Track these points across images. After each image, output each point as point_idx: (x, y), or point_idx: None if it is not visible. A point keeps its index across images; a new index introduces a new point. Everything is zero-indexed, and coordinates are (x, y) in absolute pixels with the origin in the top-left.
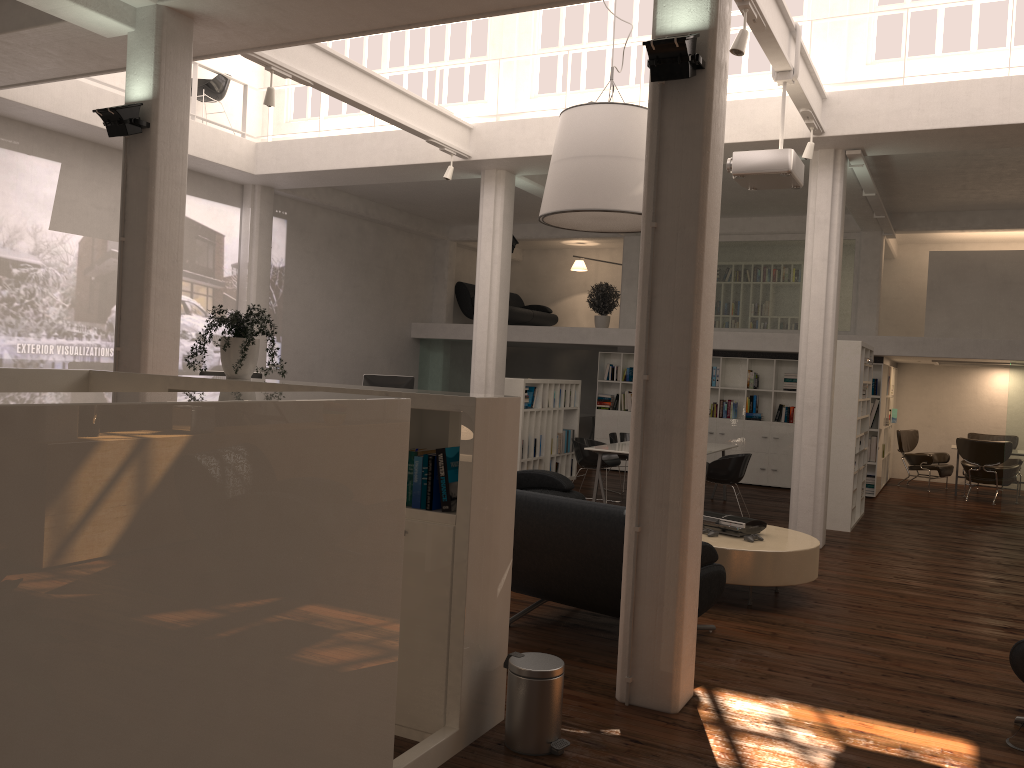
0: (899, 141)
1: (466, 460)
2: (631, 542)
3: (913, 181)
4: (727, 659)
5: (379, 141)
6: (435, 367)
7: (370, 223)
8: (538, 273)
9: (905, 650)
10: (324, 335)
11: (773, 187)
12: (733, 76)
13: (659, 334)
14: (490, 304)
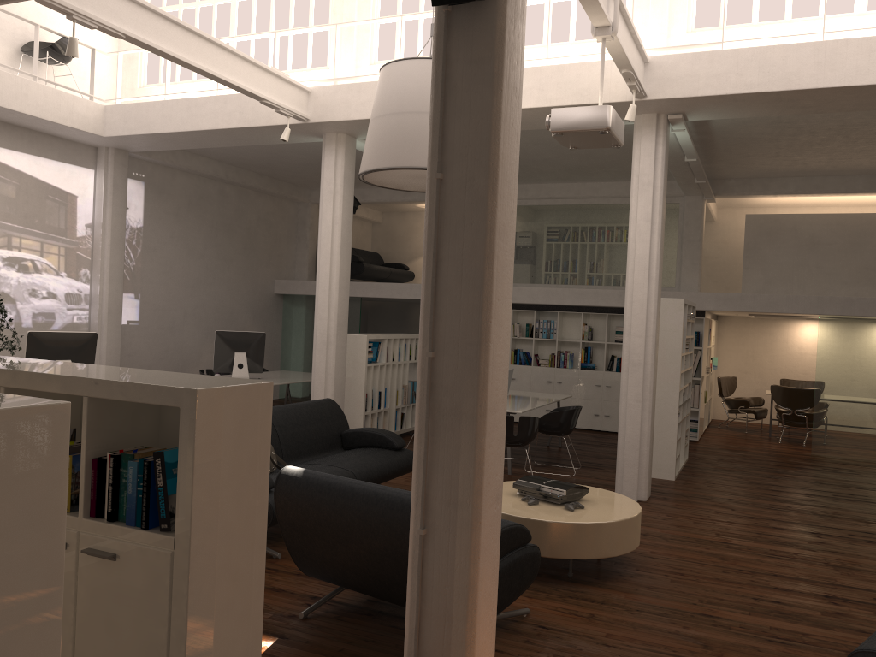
0: (718, 105)
1: (186, 468)
2: (416, 546)
3: (731, 148)
4: (538, 656)
5: (222, 104)
6: (297, 321)
7: (232, 186)
8: (397, 234)
9: (728, 633)
10: (185, 292)
11: (594, 146)
12: (561, 44)
13: (446, 304)
14: (331, 263)
